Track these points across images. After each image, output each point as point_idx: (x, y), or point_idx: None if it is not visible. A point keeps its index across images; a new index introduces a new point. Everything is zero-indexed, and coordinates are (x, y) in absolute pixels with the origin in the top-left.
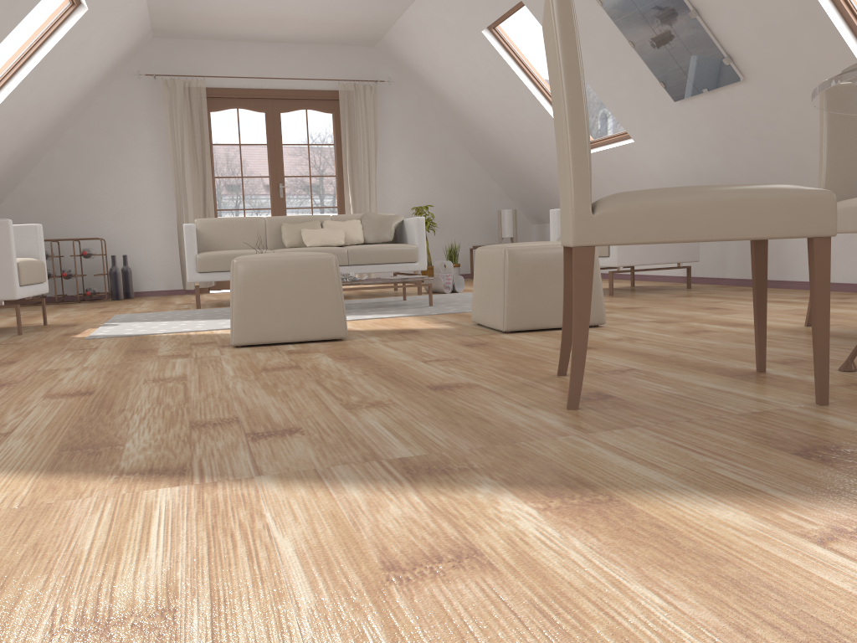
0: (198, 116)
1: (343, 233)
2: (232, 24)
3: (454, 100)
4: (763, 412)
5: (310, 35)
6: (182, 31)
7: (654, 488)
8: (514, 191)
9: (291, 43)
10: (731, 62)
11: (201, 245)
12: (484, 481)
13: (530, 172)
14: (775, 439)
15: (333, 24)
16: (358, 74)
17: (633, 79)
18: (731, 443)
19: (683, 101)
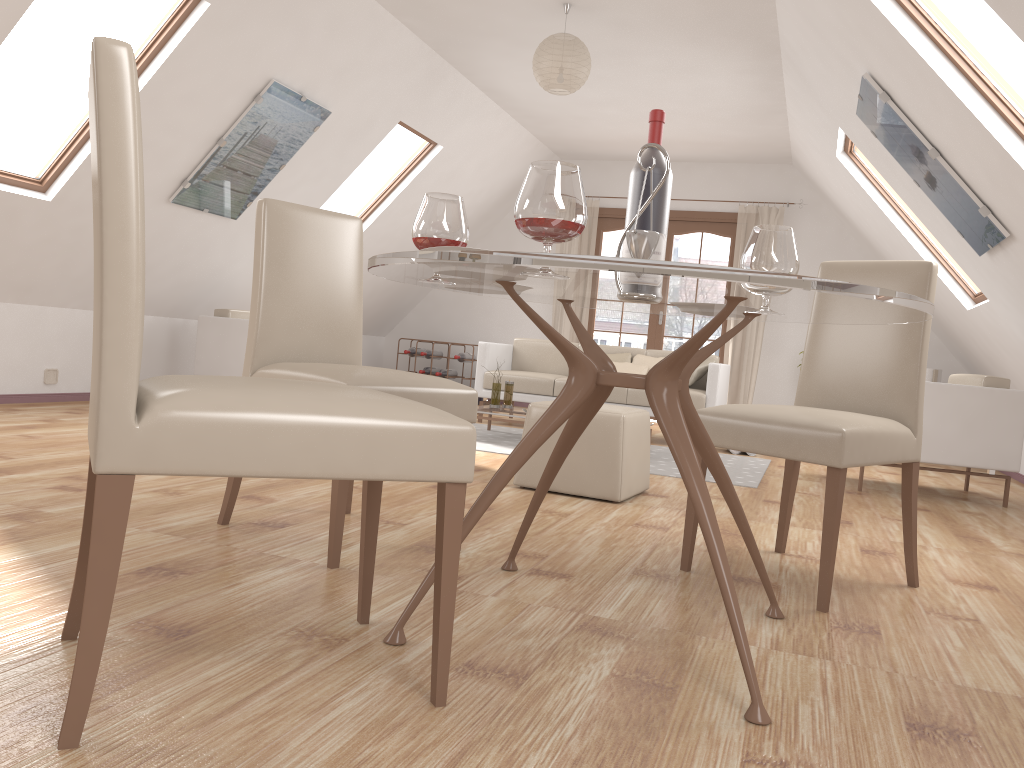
0: (587, 236)
1: (645, 369)
2: (620, 147)
3: (861, 229)
4: (279, 557)
5: (707, 154)
6: (581, 153)
7: (27, 549)
8: (950, 346)
9: (696, 162)
10: (989, 214)
11: (515, 363)
12: (6, 526)
13: (947, 325)
14: (187, 562)
15: (721, 144)
16: (767, 194)
17: (946, 224)
18: (163, 555)
19: (991, 256)
